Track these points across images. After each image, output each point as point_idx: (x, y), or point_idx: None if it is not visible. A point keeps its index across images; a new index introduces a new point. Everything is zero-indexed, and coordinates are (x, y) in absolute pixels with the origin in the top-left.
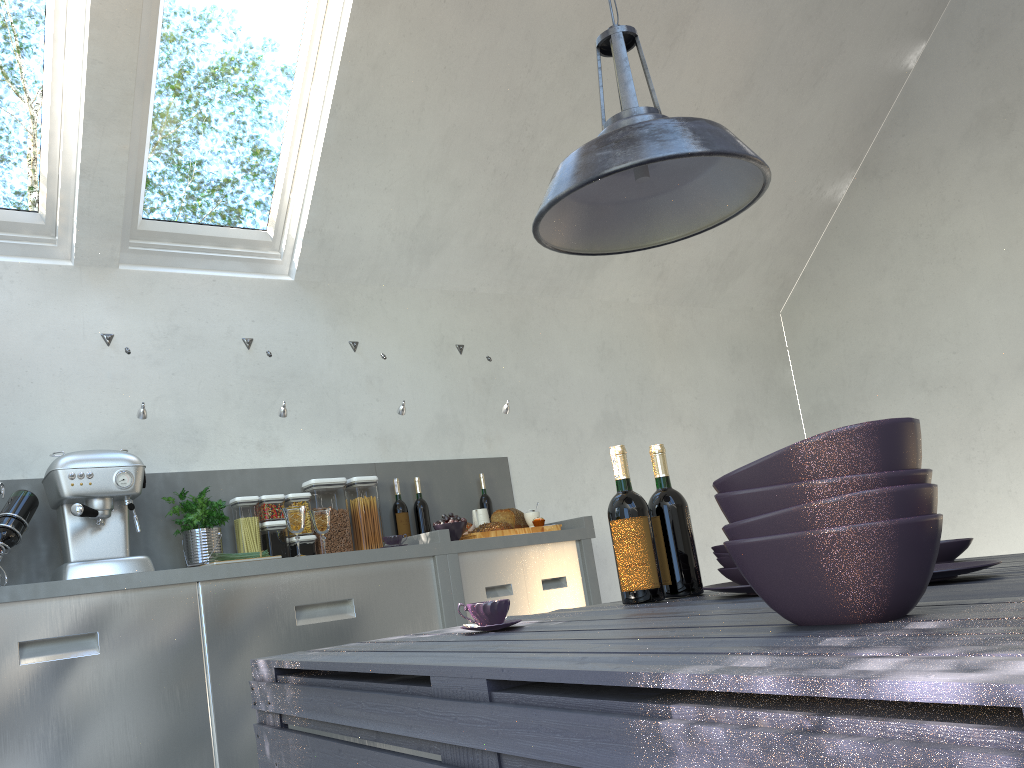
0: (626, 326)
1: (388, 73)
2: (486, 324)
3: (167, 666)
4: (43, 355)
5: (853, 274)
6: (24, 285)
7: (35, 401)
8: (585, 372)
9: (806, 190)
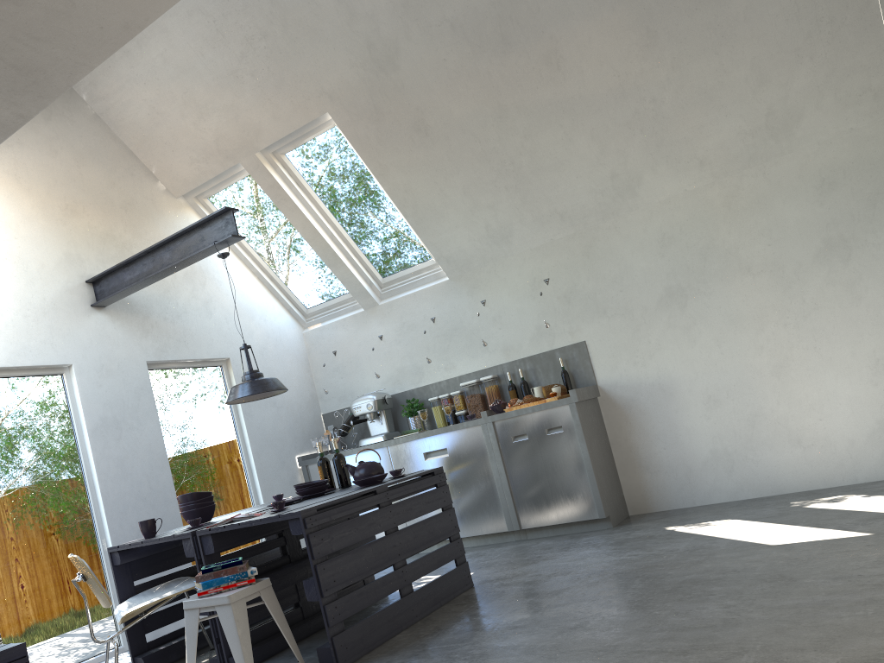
0: (686, 212)
1: (413, 189)
2: (563, 258)
3: None
4: (362, 351)
5: None
6: (351, 325)
7: (363, 371)
8: (646, 263)
9: (812, 33)
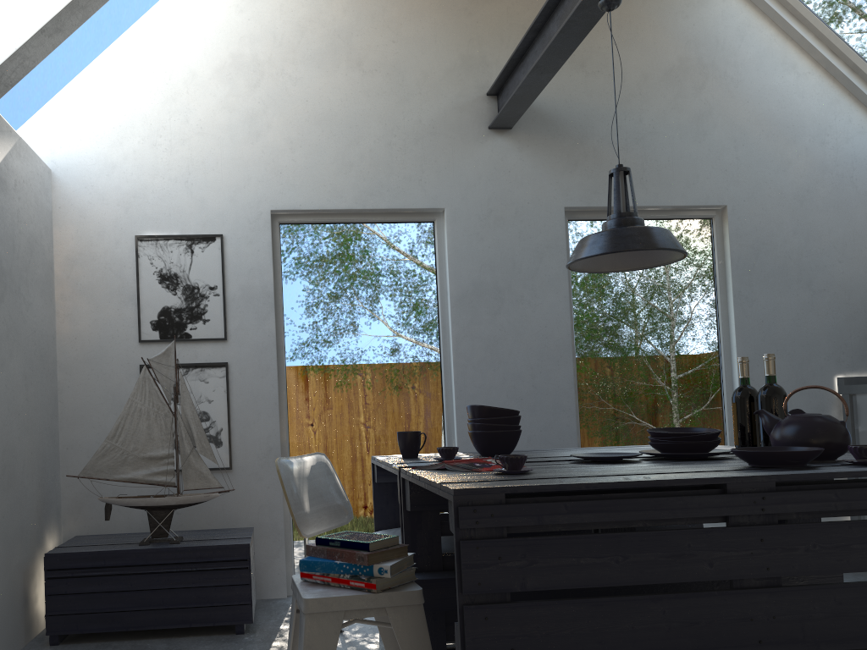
0: None
1: None
2: None
3: None
4: None
5: None
6: None
7: None
8: None
9: None
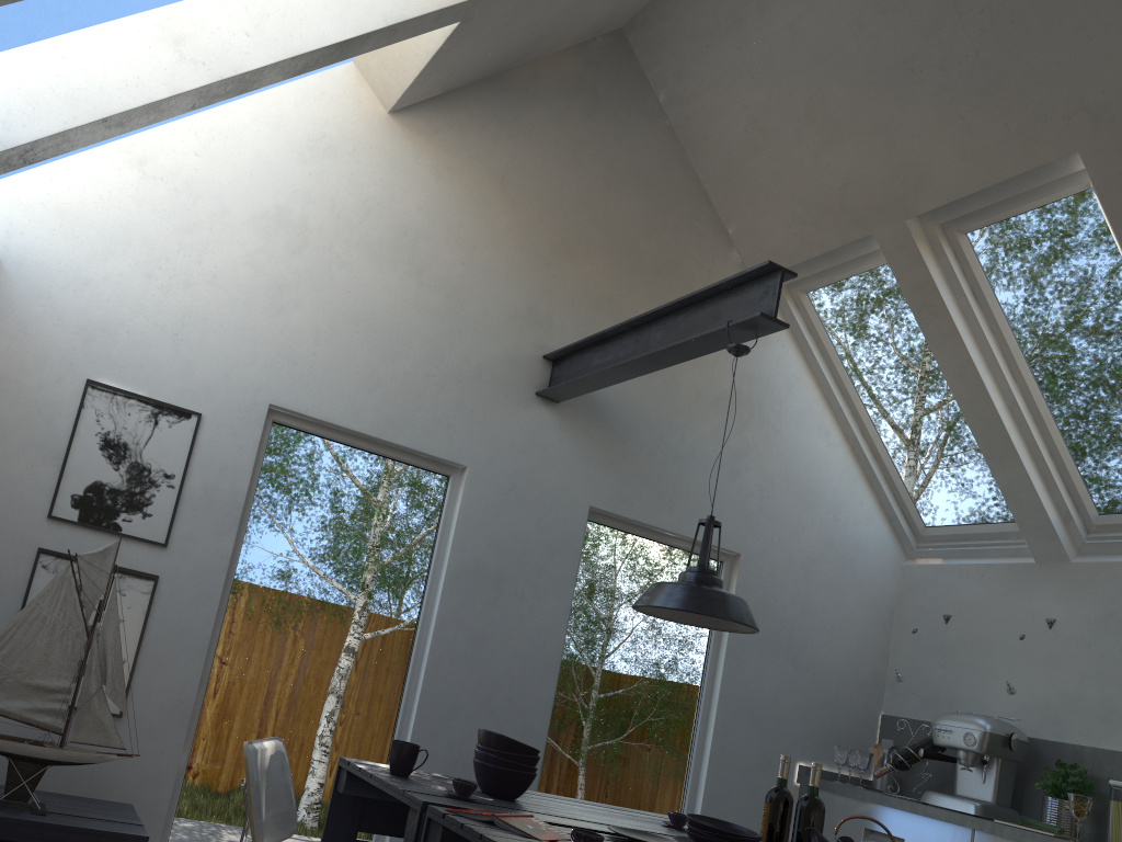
0: None
1: None
2: None
3: None
4: (1000, 635)
5: None
6: (997, 580)
7: (989, 670)
8: None
9: None
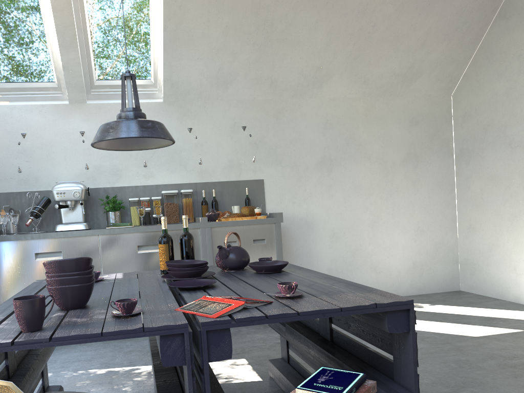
0: (342, 110)
1: (187, 8)
2: (259, 115)
3: None
4: (57, 141)
5: (486, 76)
6: (50, 113)
7: (55, 160)
8: (313, 136)
9: (458, 29)
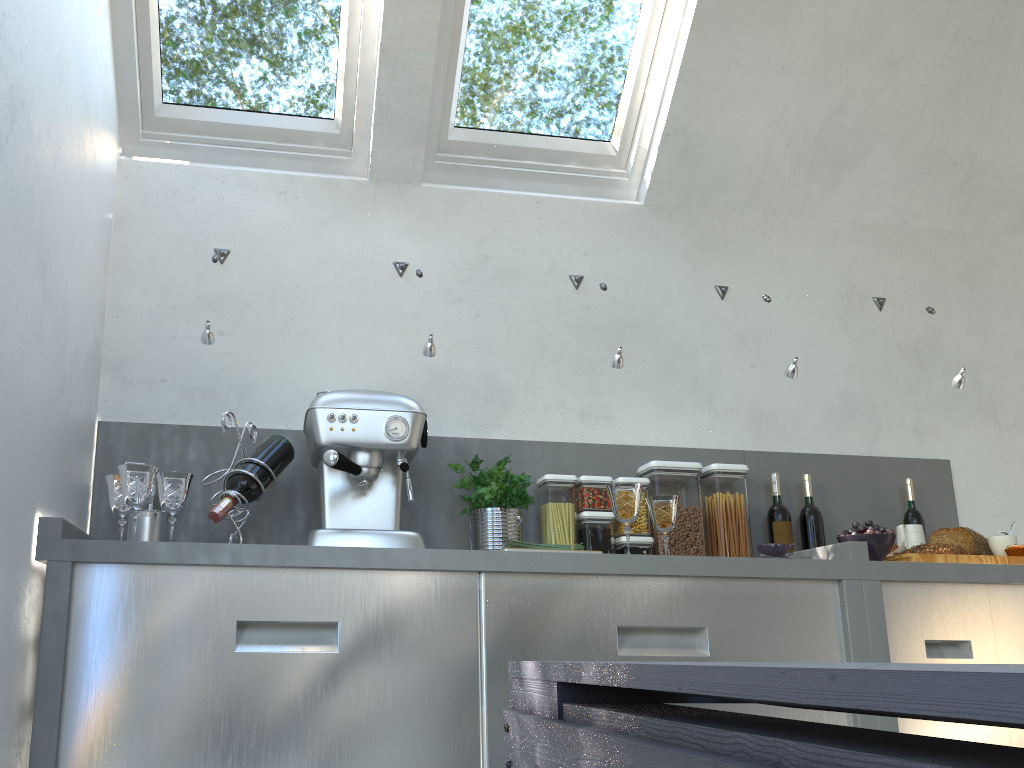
0: None
1: None
2: (921, 271)
3: (427, 685)
4: (323, 284)
5: None
6: (309, 202)
7: (309, 338)
8: None
9: None
